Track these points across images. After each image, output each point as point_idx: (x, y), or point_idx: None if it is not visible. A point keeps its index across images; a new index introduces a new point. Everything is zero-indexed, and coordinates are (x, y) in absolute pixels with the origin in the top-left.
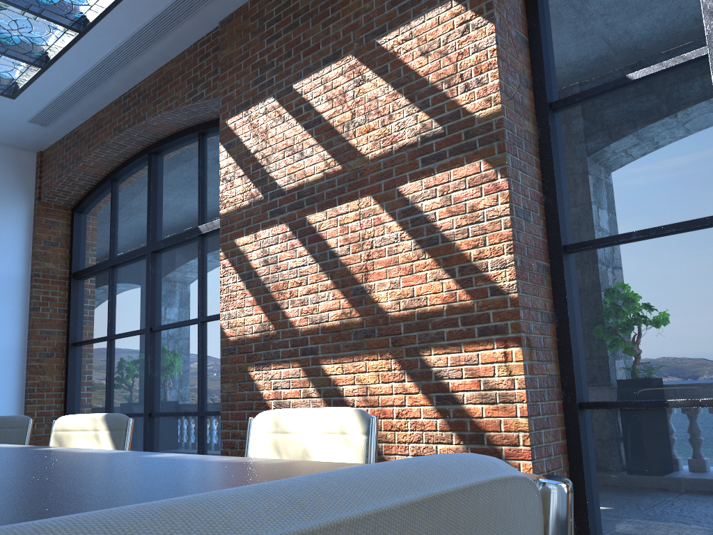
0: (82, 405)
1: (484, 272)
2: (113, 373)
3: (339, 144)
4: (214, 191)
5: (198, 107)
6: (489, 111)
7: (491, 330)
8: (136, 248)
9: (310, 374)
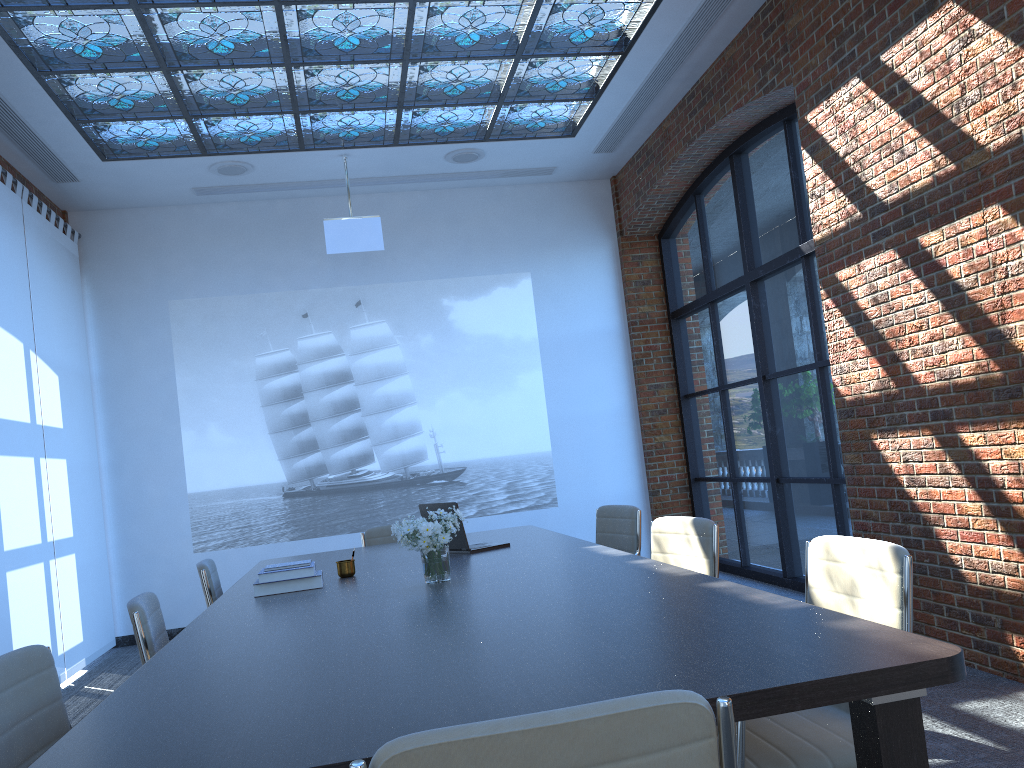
0: (705, 466)
1: None
2: (731, 430)
3: (948, 134)
4: None
5: (772, 97)
6: None
7: None
8: (734, 277)
9: (945, 444)
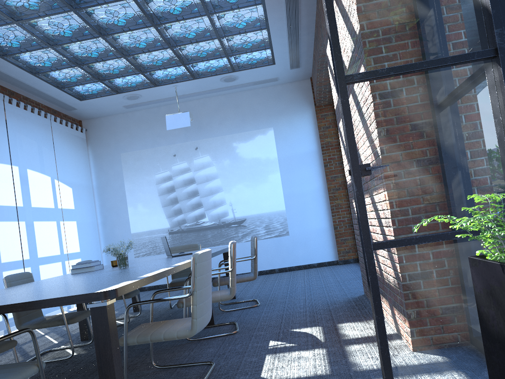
0: None
1: None
2: None
3: None
4: None
5: None
6: None
7: None
8: None
9: None
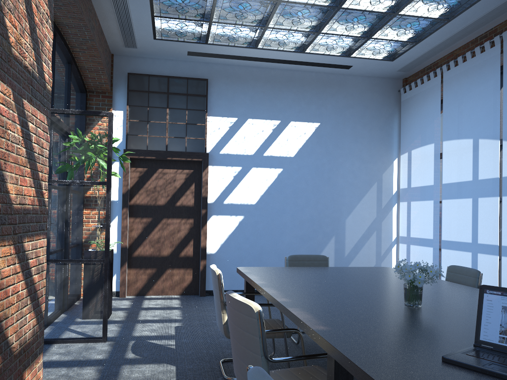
0: None
1: (42, 189)
2: None
3: None
4: None
5: None
6: (49, 88)
7: (42, 227)
8: None
9: None
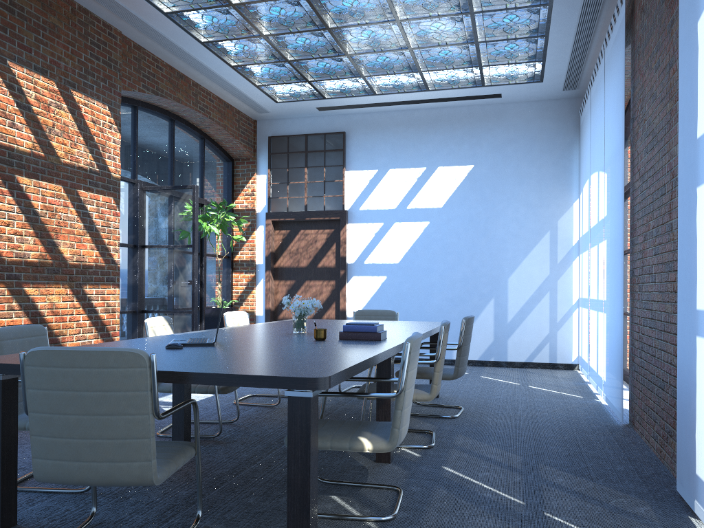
0: None
1: (110, 252)
2: None
3: (43, 138)
4: None
5: None
6: (116, 176)
7: (111, 279)
8: None
9: (14, 293)
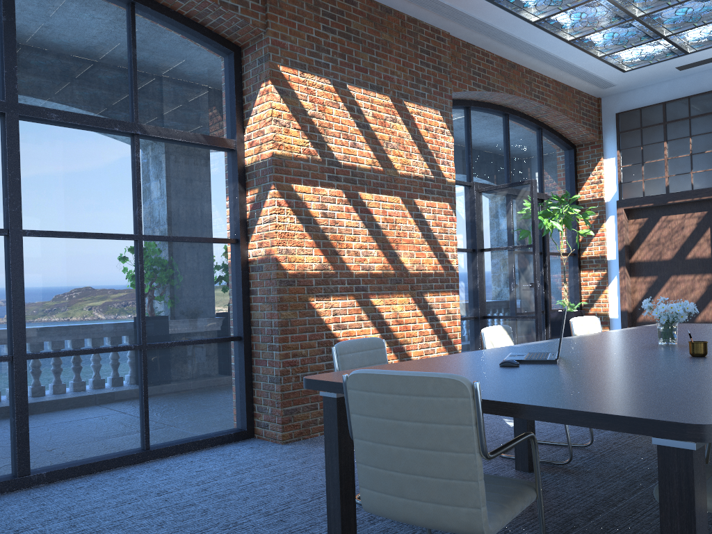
0: None
1: (448, 258)
2: None
3: (381, 153)
4: (156, 90)
5: (206, 5)
6: (451, 181)
7: (450, 286)
8: None
9: (362, 304)
